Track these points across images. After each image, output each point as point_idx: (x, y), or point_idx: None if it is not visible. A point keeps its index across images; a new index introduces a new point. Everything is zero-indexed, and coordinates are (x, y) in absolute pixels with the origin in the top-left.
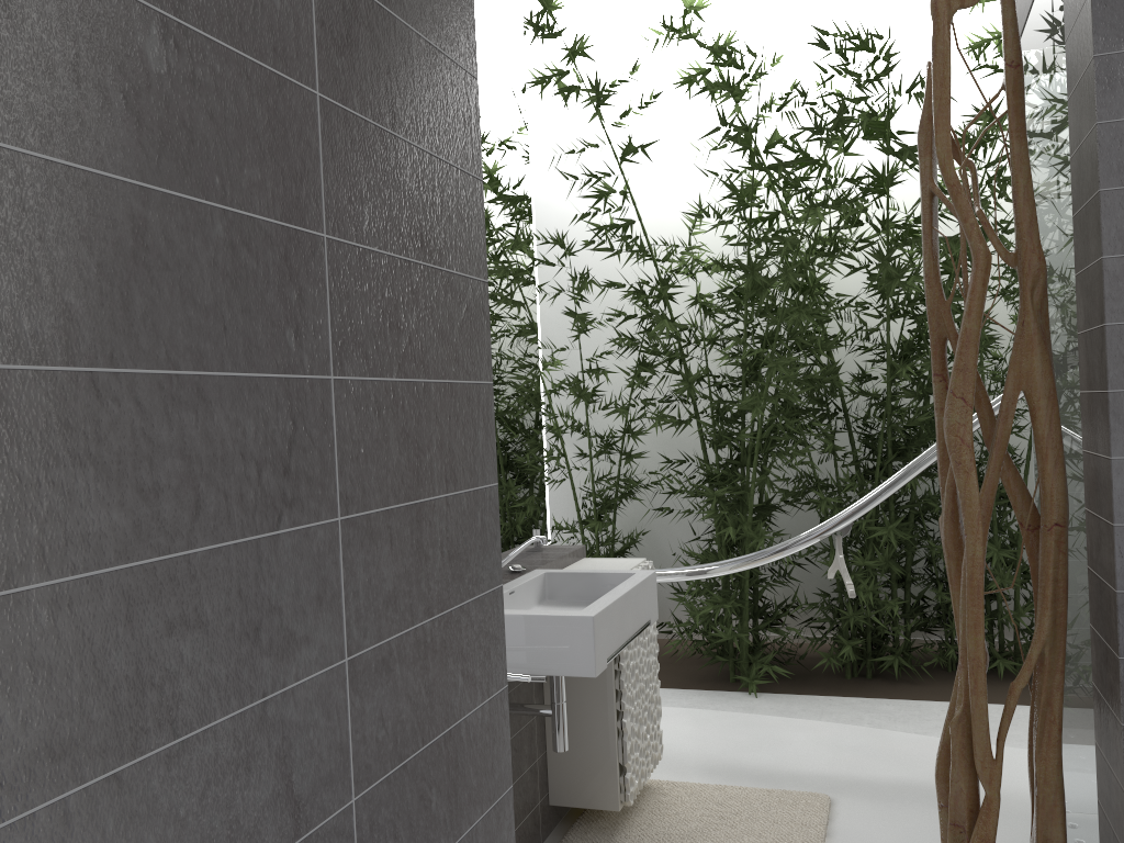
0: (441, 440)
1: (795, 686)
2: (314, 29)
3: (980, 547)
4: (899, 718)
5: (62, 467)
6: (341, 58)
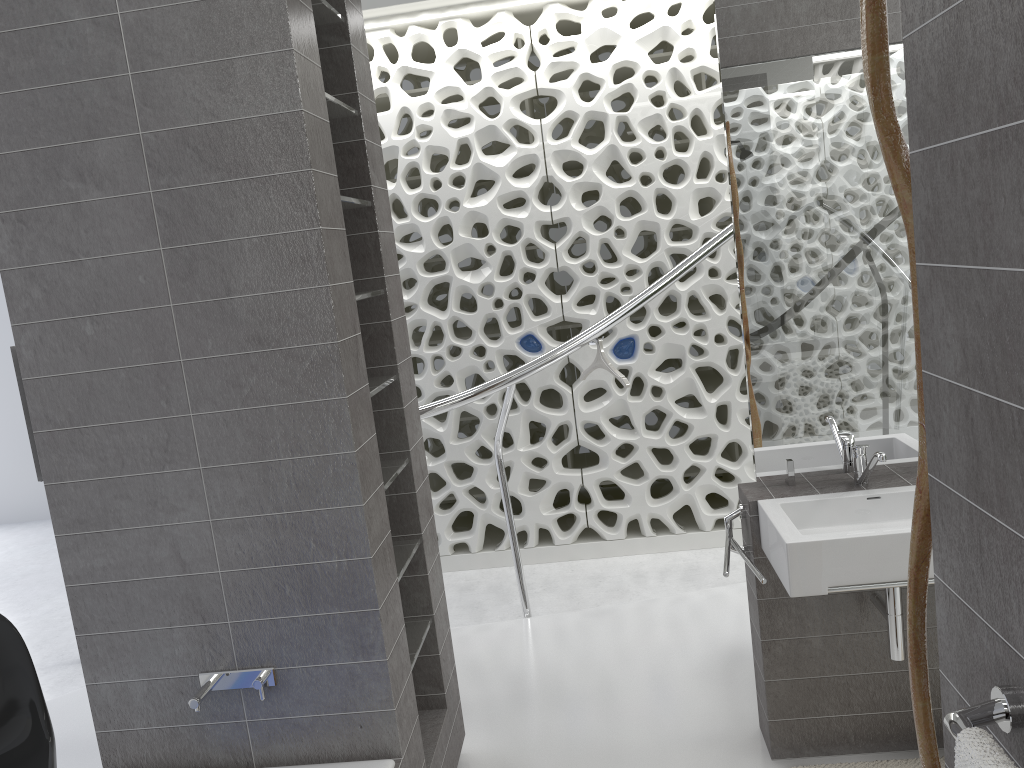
0: (286, 432)
1: None
2: (167, 279)
3: (909, 624)
4: None
5: (73, 453)
6: (186, 282)
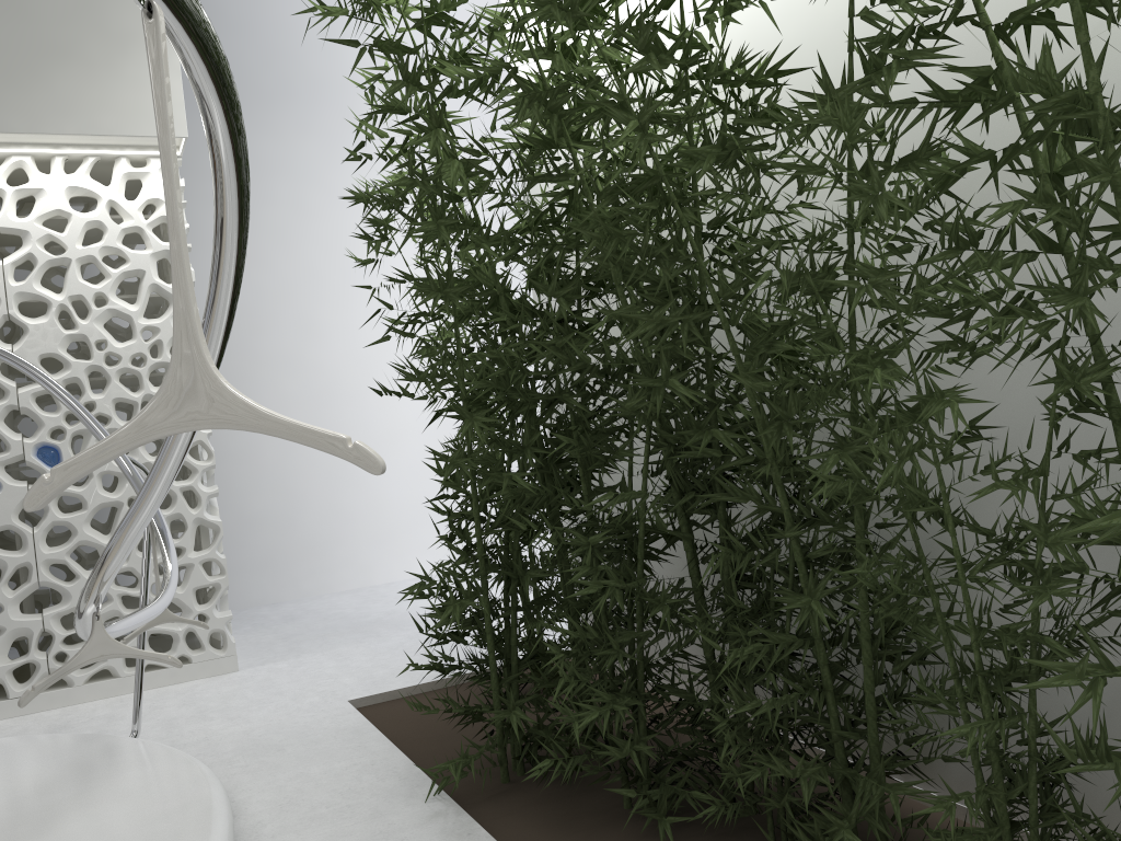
0: None
1: (543, 799)
2: None
3: None
4: None
5: None
6: None
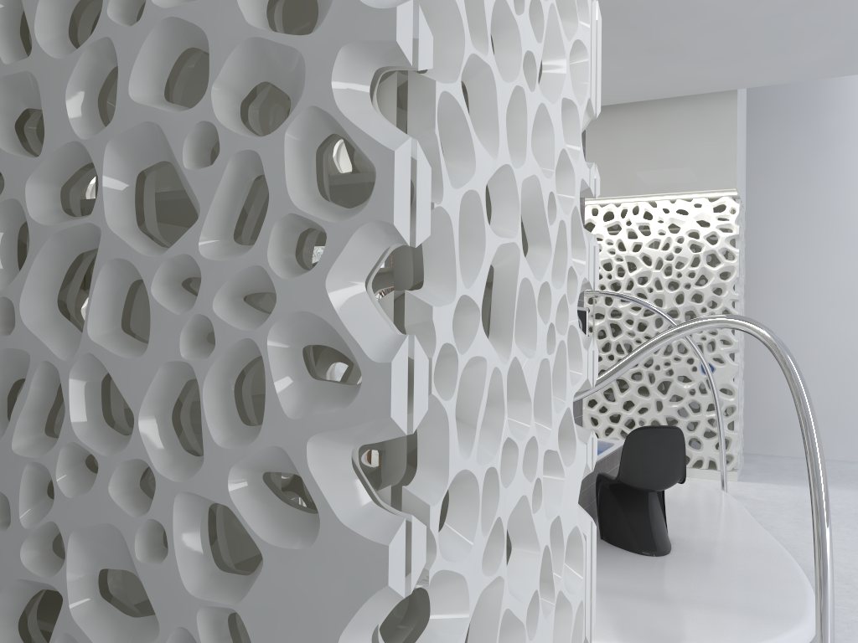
0: None
1: None
2: None
3: None
4: None
5: None
6: None
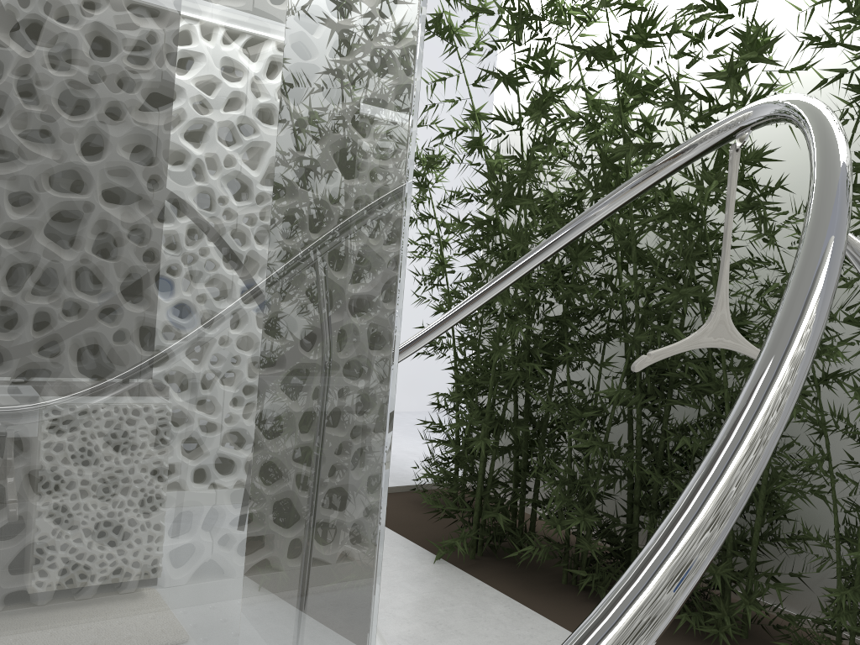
0: None
1: (505, 571)
2: None
3: None
4: (480, 617)
5: None
6: None
